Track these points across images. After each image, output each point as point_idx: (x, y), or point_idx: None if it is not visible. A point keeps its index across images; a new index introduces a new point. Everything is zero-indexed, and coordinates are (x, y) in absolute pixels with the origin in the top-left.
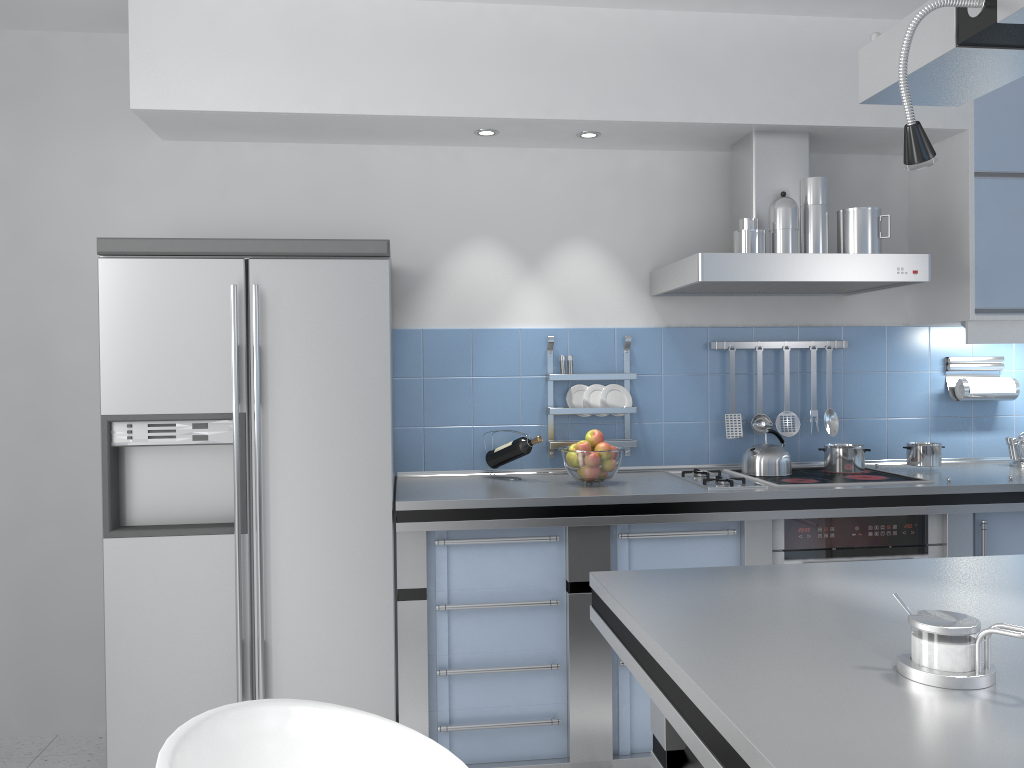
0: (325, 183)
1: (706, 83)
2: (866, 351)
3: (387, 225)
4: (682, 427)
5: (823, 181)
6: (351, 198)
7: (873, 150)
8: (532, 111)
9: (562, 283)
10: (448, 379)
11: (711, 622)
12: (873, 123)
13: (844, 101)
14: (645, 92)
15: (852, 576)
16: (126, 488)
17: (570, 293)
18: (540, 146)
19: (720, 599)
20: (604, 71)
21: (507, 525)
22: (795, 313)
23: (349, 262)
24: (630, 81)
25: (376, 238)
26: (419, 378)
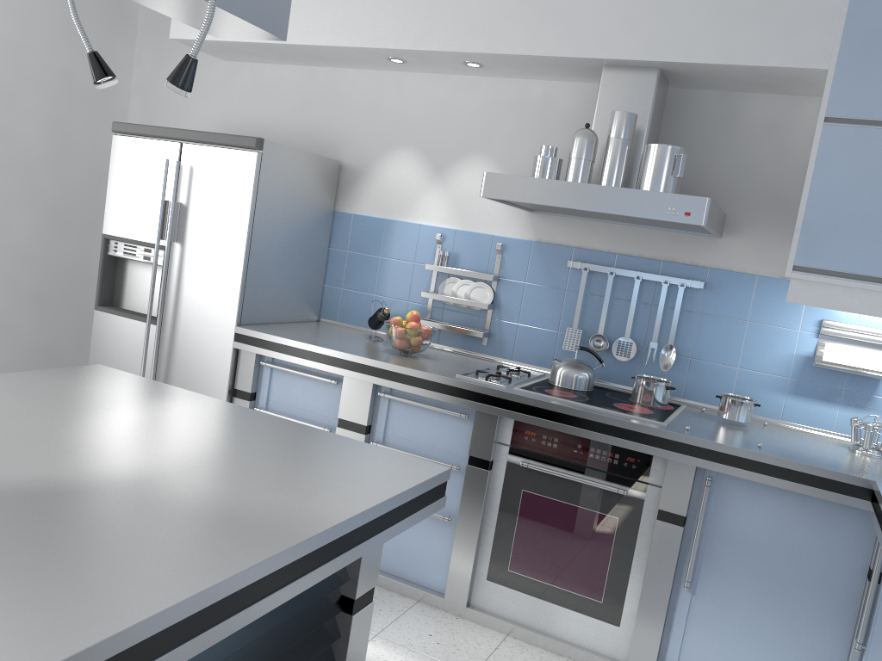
0: (310, 96)
1: (550, 19)
2: (729, 296)
3: (344, 131)
4: (534, 331)
5: (624, 115)
6: (324, 108)
7: (771, 89)
8: (405, 43)
9: (459, 191)
10: (364, 255)
11: (2, 387)
12: (713, 60)
13: (685, 36)
14: (496, 27)
15: (196, 409)
16: (118, 283)
17: (464, 200)
18: (459, 73)
19: (68, 386)
20: (465, 9)
21: (297, 362)
22: (662, 247)
23: (235, 151)
24: (485, 17)
25: (335, 140)
26: (345, 251)
